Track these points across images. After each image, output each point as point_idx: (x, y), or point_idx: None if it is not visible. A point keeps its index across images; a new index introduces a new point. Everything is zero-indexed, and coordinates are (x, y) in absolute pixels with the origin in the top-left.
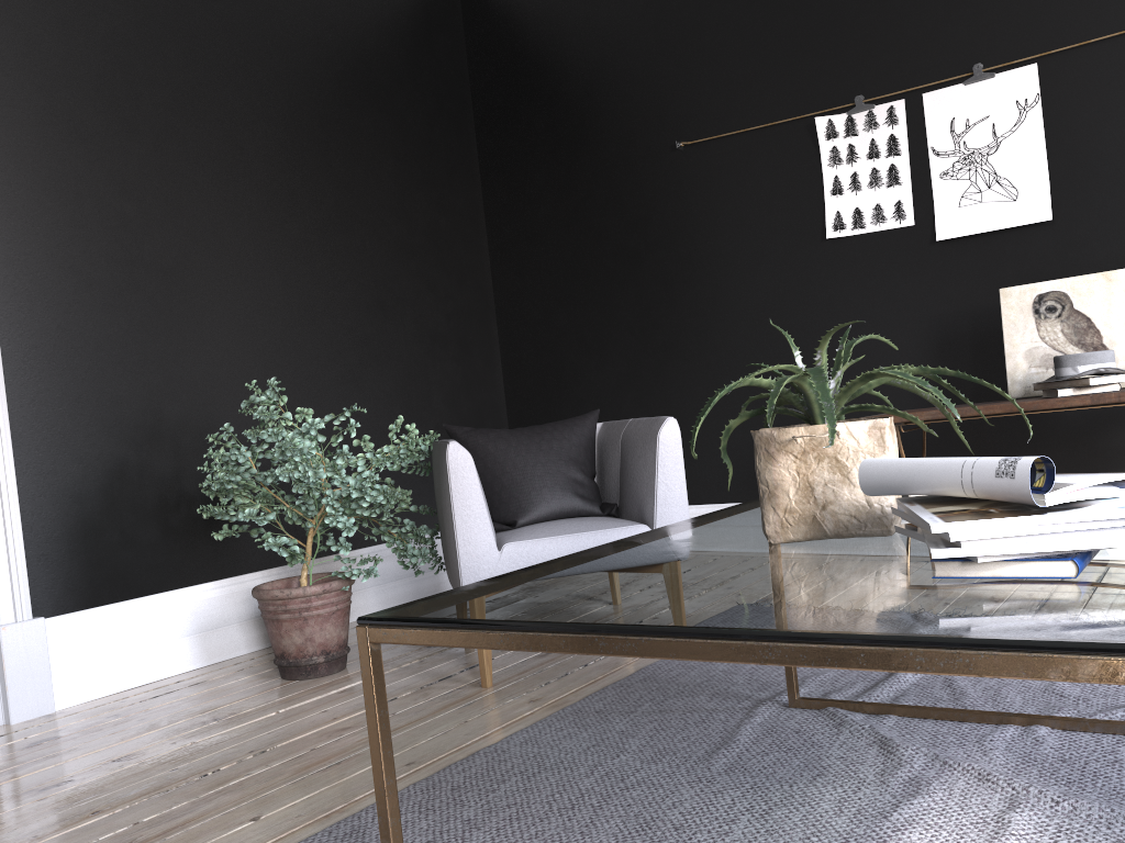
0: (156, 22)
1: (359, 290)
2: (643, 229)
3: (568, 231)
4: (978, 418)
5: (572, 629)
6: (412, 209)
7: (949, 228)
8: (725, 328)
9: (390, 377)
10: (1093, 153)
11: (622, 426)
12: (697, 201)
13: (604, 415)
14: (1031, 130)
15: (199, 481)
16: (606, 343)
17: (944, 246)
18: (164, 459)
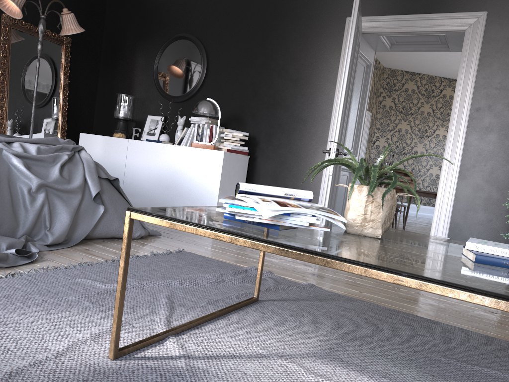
0: None
1: None
2: None
3: None
4: None
5: None
6: None
7: None
8: None
9: None
10: None
11: None
12: None
13: None
14: None
15: None
16: None
17: None
18: None
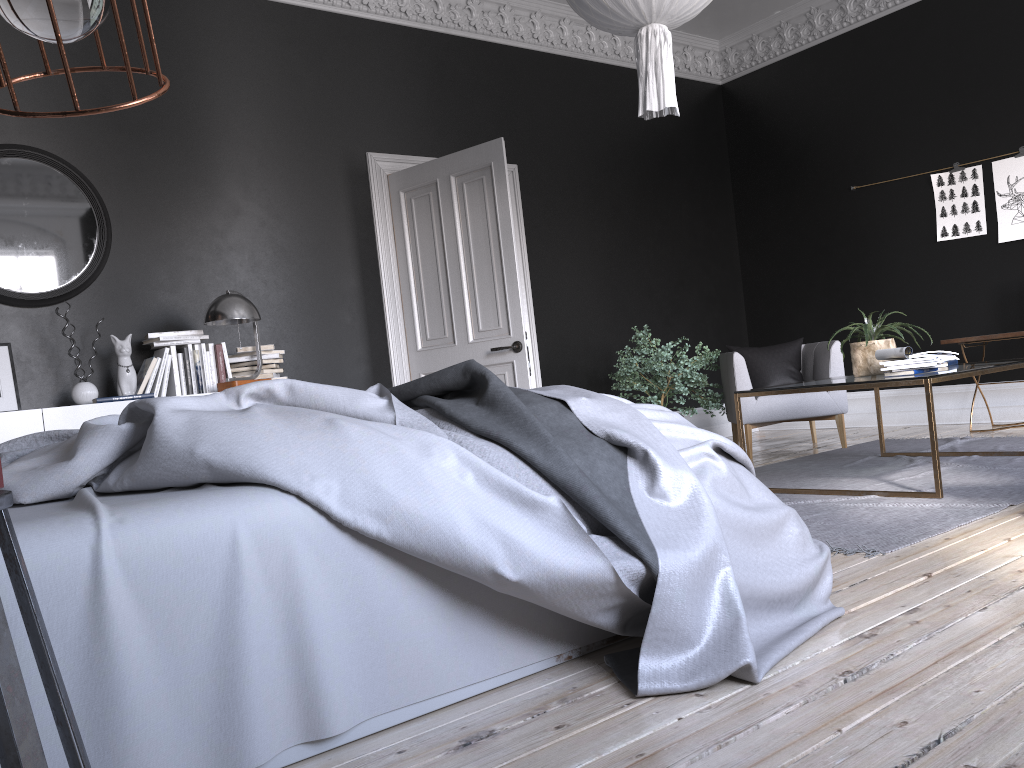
0: (583, 155)
1: (671, 276)
2: (831, 235)
3: (786, 236)
4: (1021, 340)
5: (792, 387)
6: (697, 228)
7: (1005, 236)
8: (878, 291)
9: (686, 321)
10: None
11: (814, 345)
12: (862, 219)
13: (807, 341)
14: None
15: (603, 374)
16: (808, 299)
17: (1003, 245)
18: (590, 363)
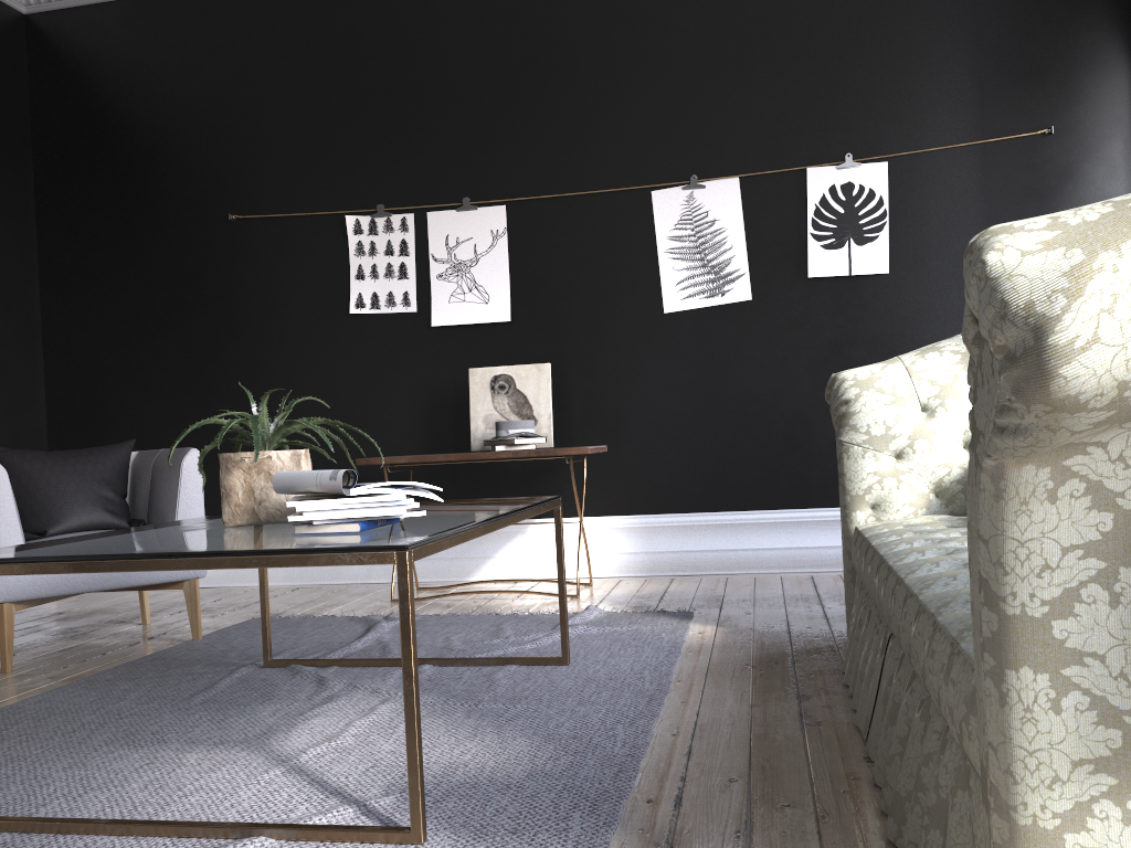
0: None
1: None
2: (195, 285)
3: (123, 276)
4: (455, 465)
5: (69, 558)
6: None
7: (441, 318)
8: (263, 378)
9: None
10: (539, 277)
11: (154, 454)
12: (245, 267)
13: (148, 447)
14: (500, 253)
15: None
16: (154, 381)
17: (437, 331)
18: None
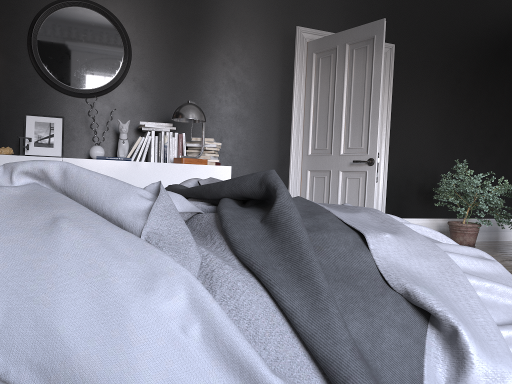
0: (441, 43)
1: (488, 130)
2: None
3: None
4: None
5: None
6: None
7: None
8: None
9: (493, 161)
10: None
11: None
12: None
13: None
14: None
15: (429, 187)
16: None
17: None
18: (421, 179)
